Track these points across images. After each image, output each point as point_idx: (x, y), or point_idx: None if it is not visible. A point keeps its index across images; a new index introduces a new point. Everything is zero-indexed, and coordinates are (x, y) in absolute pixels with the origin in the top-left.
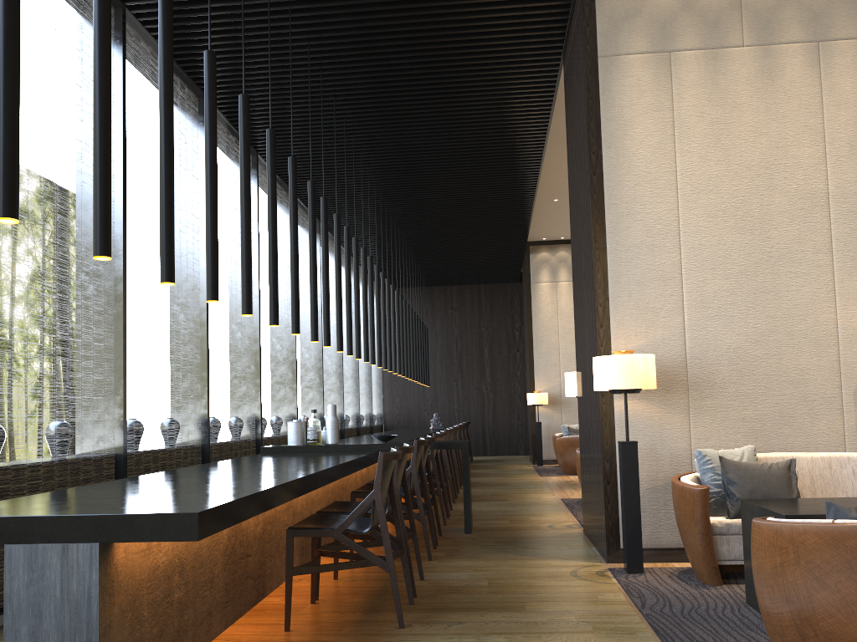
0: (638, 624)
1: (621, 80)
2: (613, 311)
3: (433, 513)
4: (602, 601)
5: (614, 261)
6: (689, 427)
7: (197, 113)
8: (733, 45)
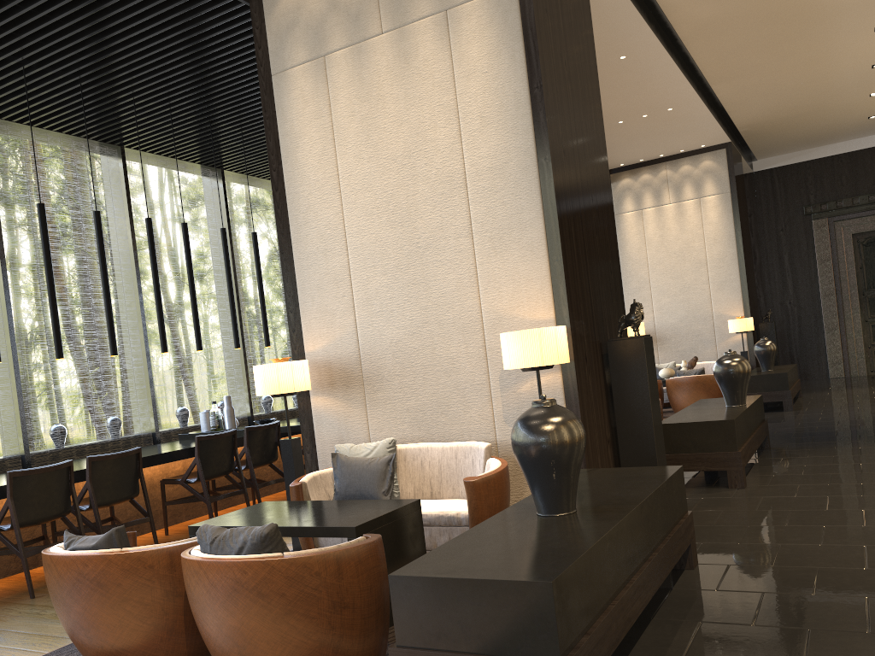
0: None
1: (289, 94)
2: (302, 316)
3: (258, 491)
4: None
5: (299, 269)
6: (366, 419)
7: (118, 162)
8: (373, 35)
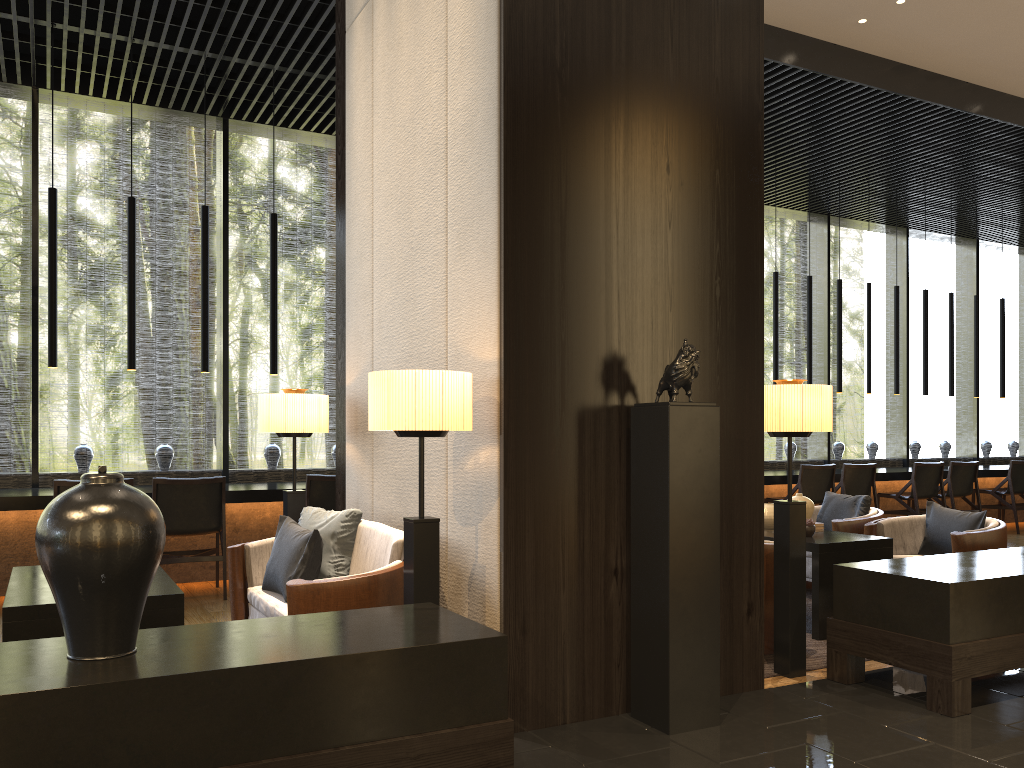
0: None
1: (352, 53)
2: (346, 339)
3: None
4: None
5: (347, 279)
6: (372, 481)
7: None
8: None
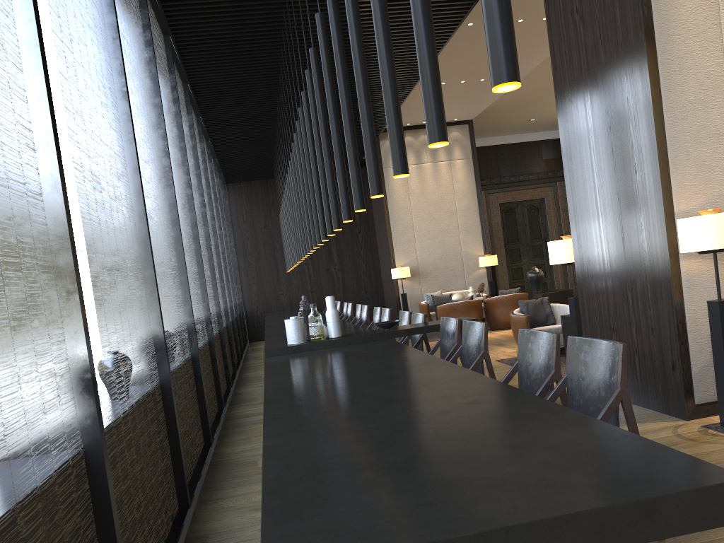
0: None
1: None
2: (674, 171)
3: None
4: None
5: (671, 119)
6: None
7: None
8: None
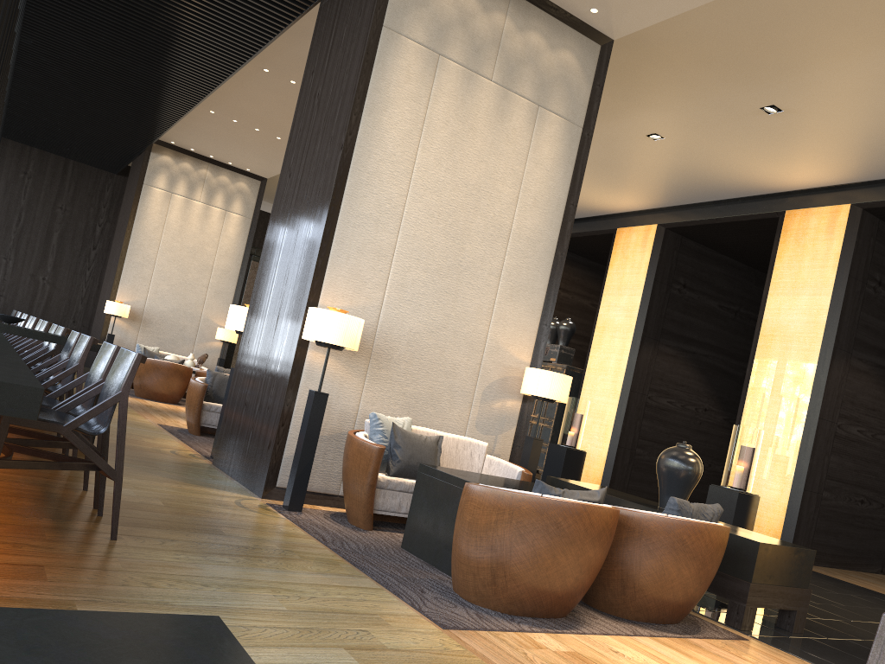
0: (334, 556)
1: (396, 58)
2: (330, 268)
3: None
4: (288, 533)
5: (344, 222)
6: (362, 390)
7: None
8: (485, 76)
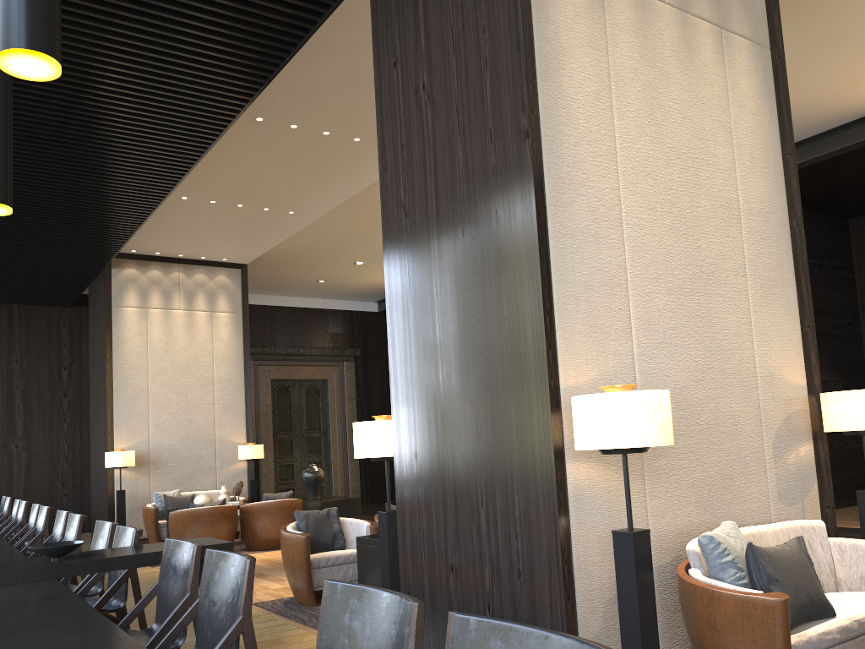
0: None
1: None
2: (561, 325)
3: None
4: None
5: (558, 249)
6: (646, 500)
7: None
8: None
